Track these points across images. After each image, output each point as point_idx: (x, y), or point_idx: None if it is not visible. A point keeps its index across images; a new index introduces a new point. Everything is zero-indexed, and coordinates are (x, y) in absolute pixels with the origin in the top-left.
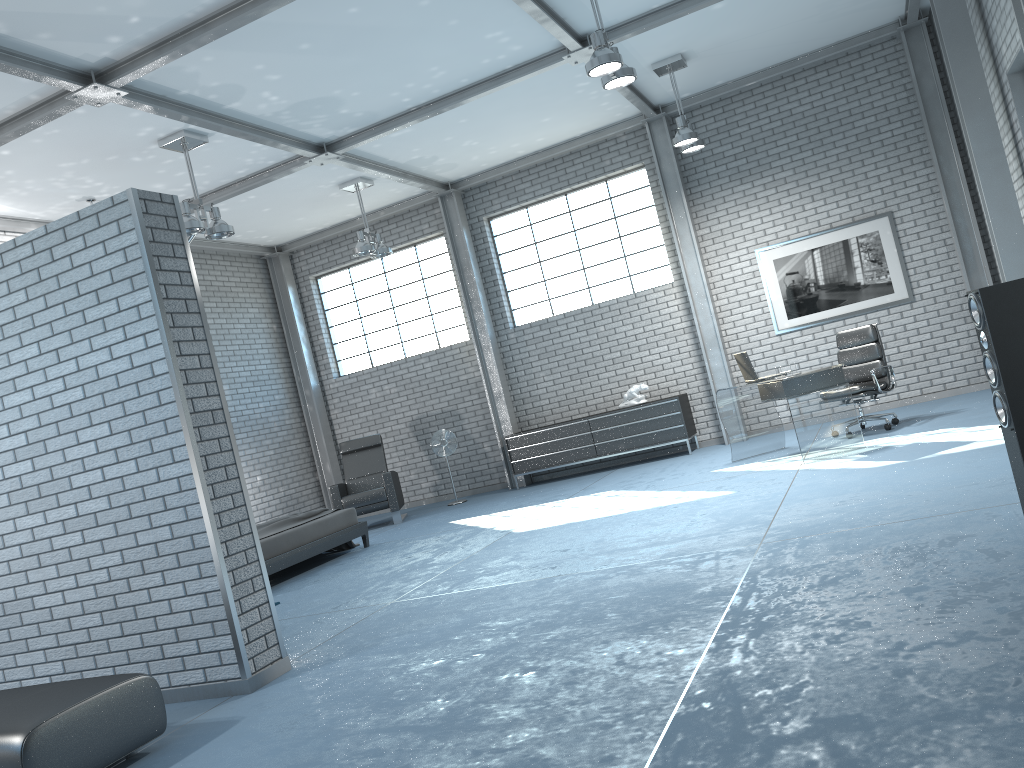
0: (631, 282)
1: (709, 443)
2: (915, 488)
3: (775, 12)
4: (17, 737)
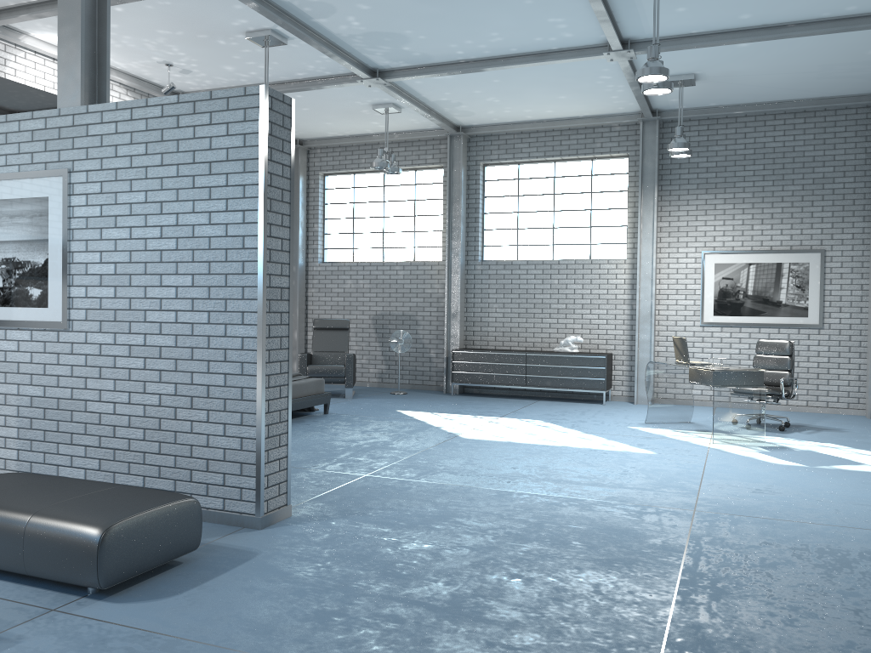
0: (590, 249)
1: (619, 399)
2: (822, 495)
3: (785, 61)
4: (97, 530)
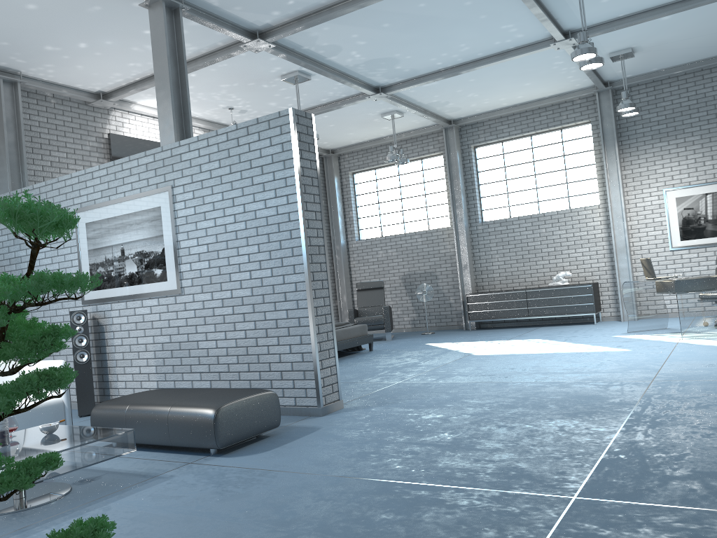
0: (569, 201)
1: (609, 319)
2: None
3: (706, 24)
4: (212, 409)
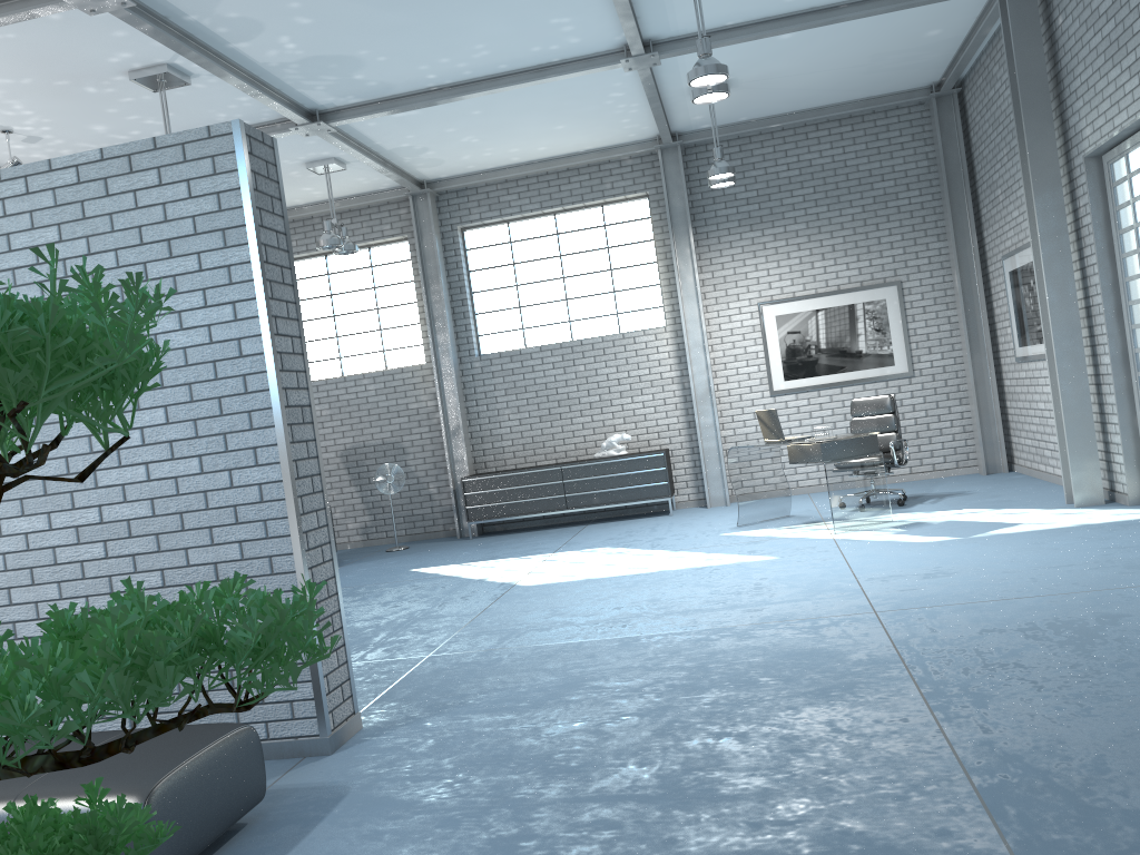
0: (618, 321)
1: (687, 505)
2: (1003, 565)
3: (832, 54)
4: (134, 798)
